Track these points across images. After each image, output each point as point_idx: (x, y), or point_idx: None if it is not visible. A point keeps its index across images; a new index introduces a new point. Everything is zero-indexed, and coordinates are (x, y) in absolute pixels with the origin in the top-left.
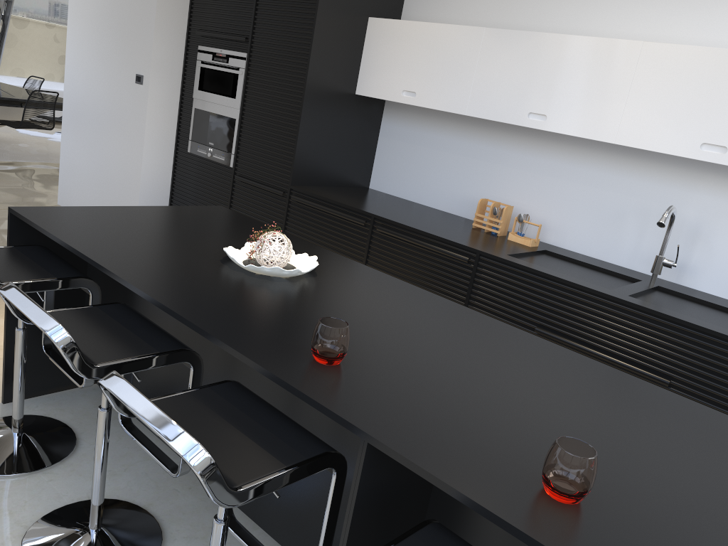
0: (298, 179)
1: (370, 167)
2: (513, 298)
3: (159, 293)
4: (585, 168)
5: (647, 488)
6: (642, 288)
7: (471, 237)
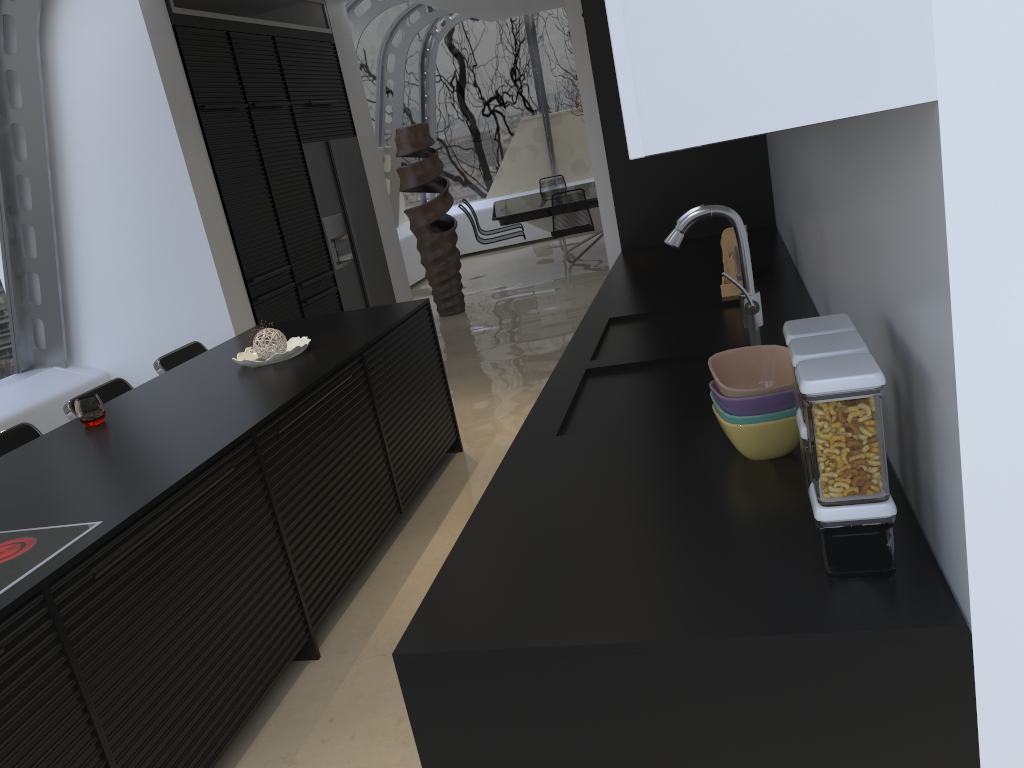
0: (630, 240)
1: (765, 196)
2: None
3: (150, 382)
4: (792, 146)
5: None
6: (671, 356)
7: (655, 293)
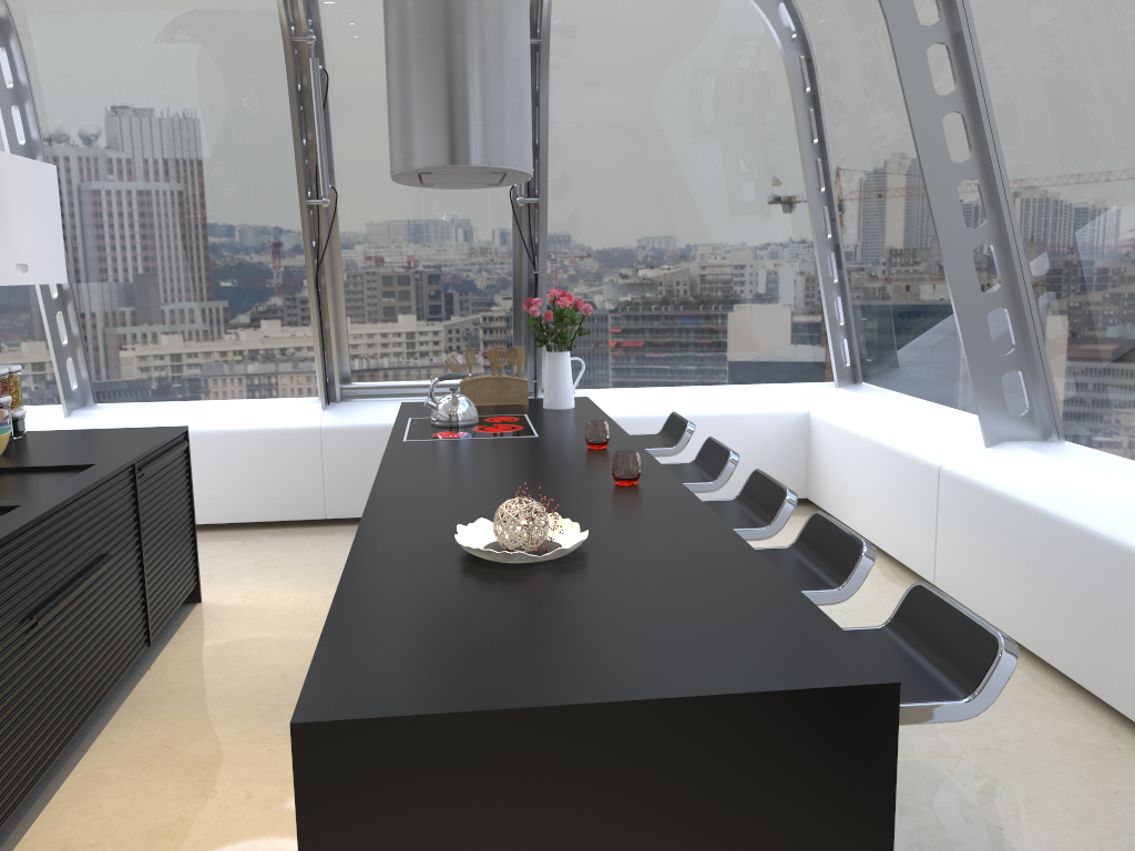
0: None
1: None
2: (0, 605)
3: (715, 525)
4: None
5: (546, 444)
6: None
7: None
